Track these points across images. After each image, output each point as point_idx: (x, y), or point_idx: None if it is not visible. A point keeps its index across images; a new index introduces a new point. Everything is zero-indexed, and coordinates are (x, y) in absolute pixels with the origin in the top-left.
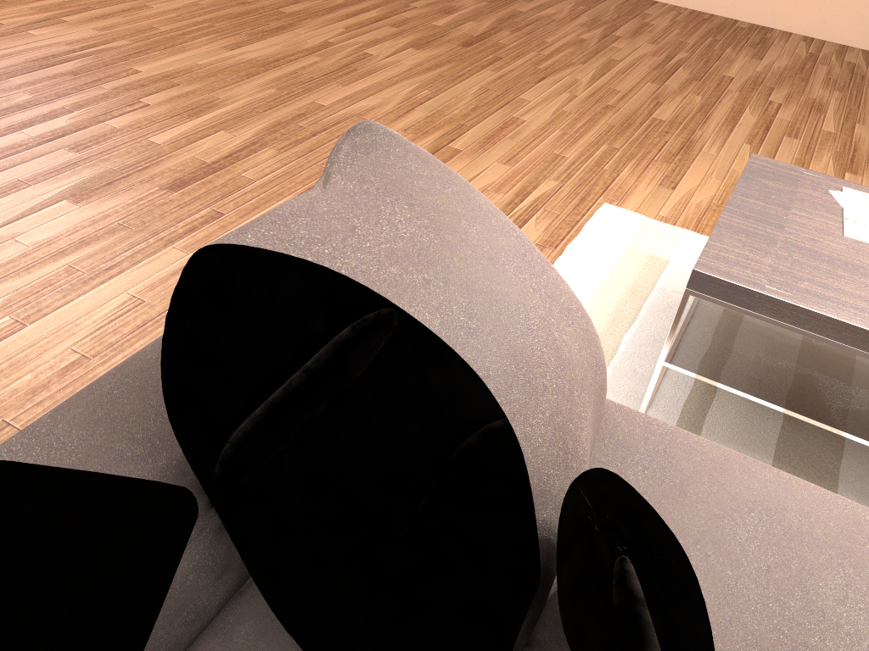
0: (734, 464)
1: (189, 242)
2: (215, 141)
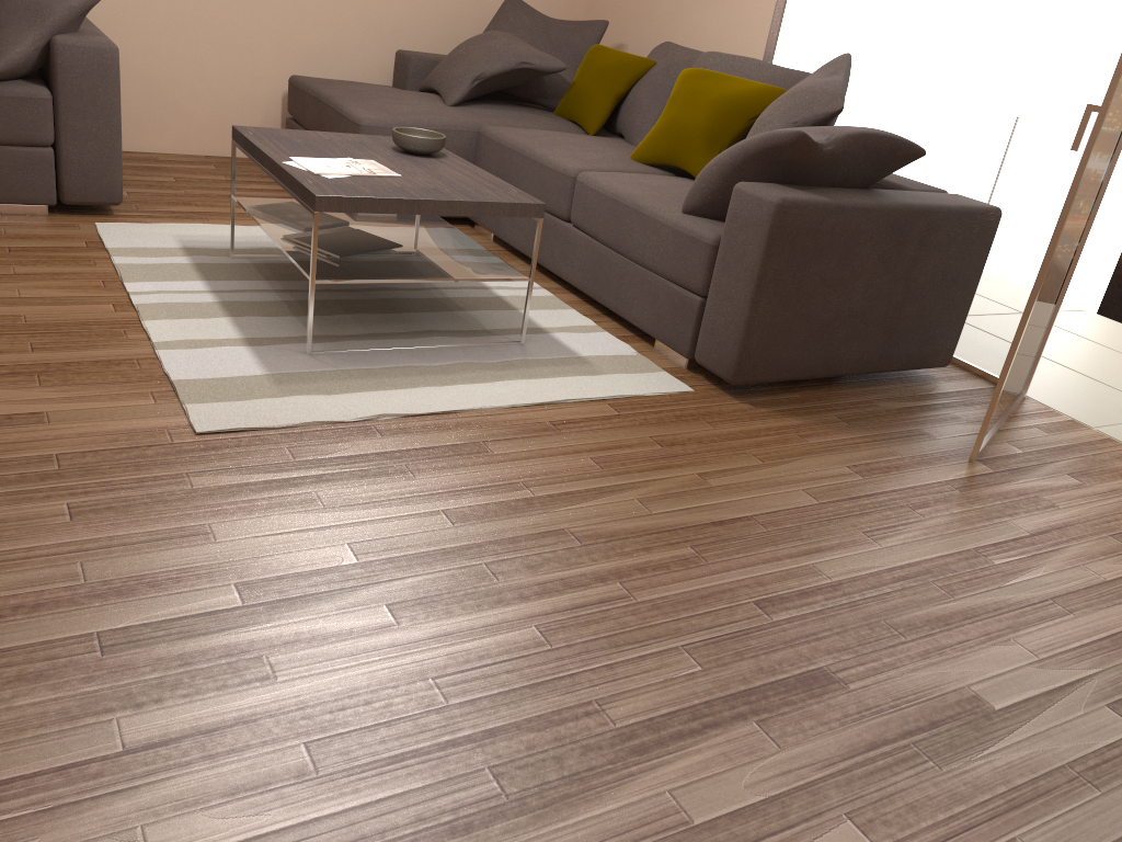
0: (645, 195)
1: (809, 577)
2: (725, 783)
